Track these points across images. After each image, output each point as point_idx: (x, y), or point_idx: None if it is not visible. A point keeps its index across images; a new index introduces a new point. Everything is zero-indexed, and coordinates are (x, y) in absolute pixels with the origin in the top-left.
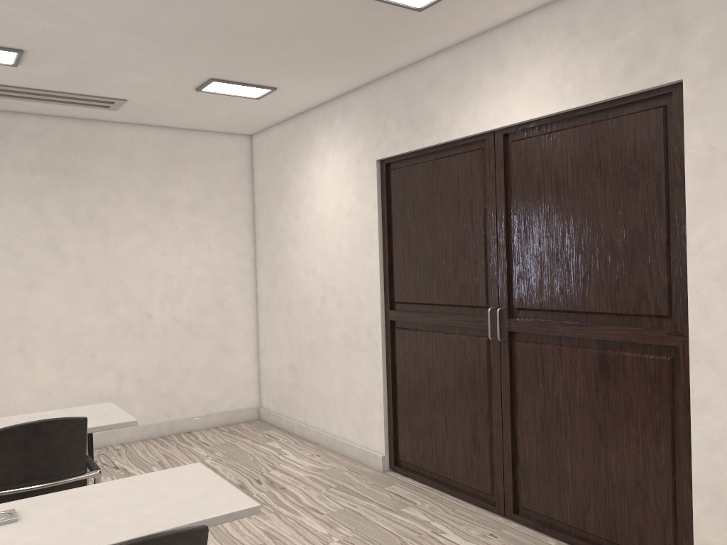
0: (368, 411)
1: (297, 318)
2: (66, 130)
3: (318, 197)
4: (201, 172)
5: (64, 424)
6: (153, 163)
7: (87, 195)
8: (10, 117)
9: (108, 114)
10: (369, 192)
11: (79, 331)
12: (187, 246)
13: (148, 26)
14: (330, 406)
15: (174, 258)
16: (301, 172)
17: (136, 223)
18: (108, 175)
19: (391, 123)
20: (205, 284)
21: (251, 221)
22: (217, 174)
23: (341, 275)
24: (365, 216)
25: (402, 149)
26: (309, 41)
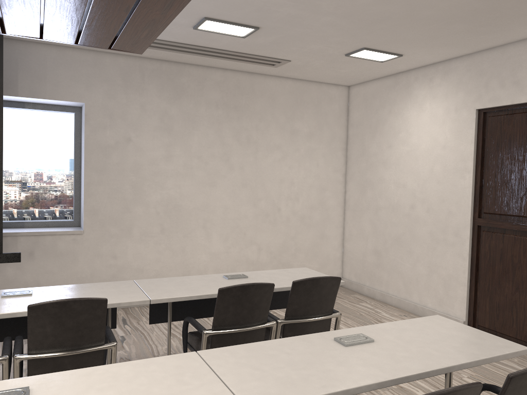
0: (450, 288)
1: (384, 218)
2: (237, 80)
3: (413, 133)
4: (316, 111)
5: (330, 280)
6: (287, 104)
7: (247, 125)
8: (206, 70)
9: (267, 69)
10: (466, 132)
11: (237, 217)
12: (304, 163)
13: (359, 13)
14: (412, 282)
15: (296, 171)
16: (397, 114)
17: (275, 145)
18: (260, 111)
19: (494, 82)
20: (313, 190)
21: (345, 147)
22: (326, 113)
23: (431, 190)
24: (461, 149)
25: (503, 102)
26: (461, 24)
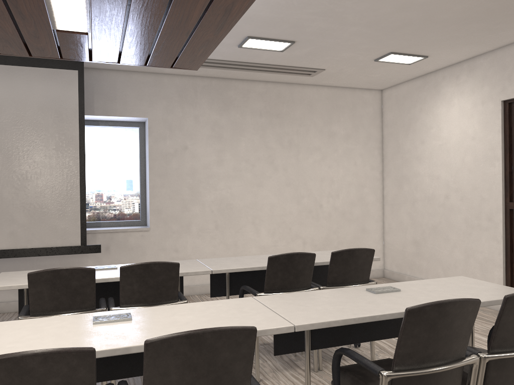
0: (487, 270)
1: (421, 210)
2: (278, 90)
3: (443, 128)
4: (351, 114)
5: (364, 251)
6: (324, 109)
7: (288, 130)
8: (250, 83)
9: (304, 79)
10: (493, 123)
11: (283, 213)
12: (342, 162)
13: (381, 21)
14: (450, 267)
15: (335, 170)
16: (428, 112)
17: (314, 147)
18: (300, 117)
19: None
20: (352, 187)
21: (380, 146)
22: (361, 116)
23: (464, 180)
24: (489, 139)
25: None
26: (478, 23)
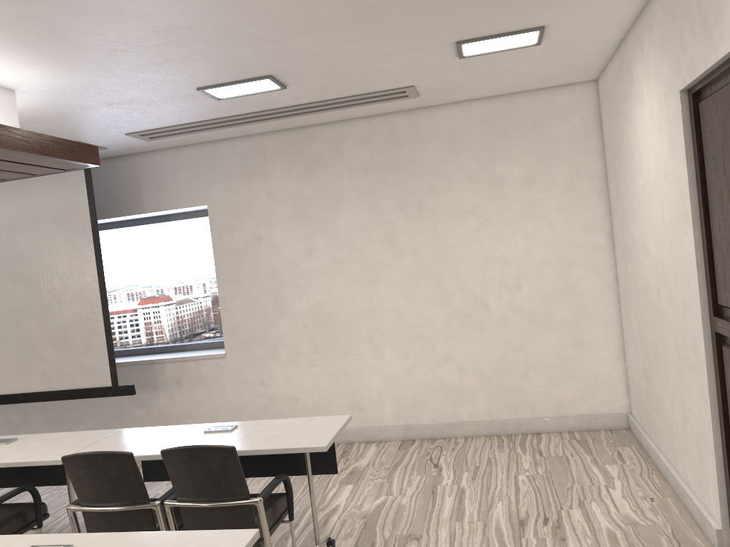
0: (702, 457)
1: (643, 312)
2: (390, 126)
3: (642, 152)
4: (534, 139)
5: (213, 451)
6: (478, 140)
7: (415, 187)
8: (343, 126)
9: (419, 101)
10: (677, 141)
11: (418, 322)
12: (522, 226)
13: (318, 20)
14: (674, 435)
15: (509, 241)
16: (629, 119)
17: (465, 208)
18: (433, 163)
19: (686, 30)
20: (548, 268)
21: (603, 186)
22: (554, 137)
23: (667, 260)
24: (678, 175)
25: (698, 69)
26: None
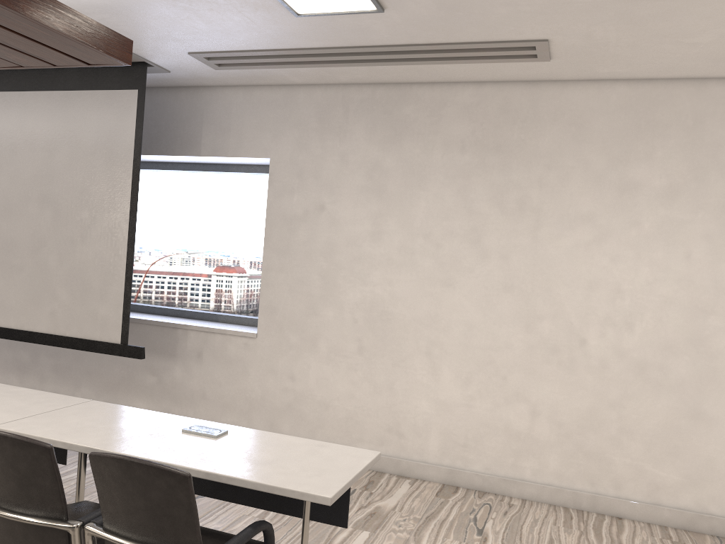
0: None
1: None
2: (504, 98)
3: None
4: (688, 141)
5: (158, 473)
6: (613, 132)
7: (520, 177)
8: (446, 89)
9: (548, 69)
10: None
11: (491, 345)
12: (651, 251)
13: None
14: None
15: (628, 267)
16: None
17: (579, 214)
18: (550, 151)
19: None
20: (674, 310)
21: None
22: (717, 143)
23: None
24: None
25: None
26: None
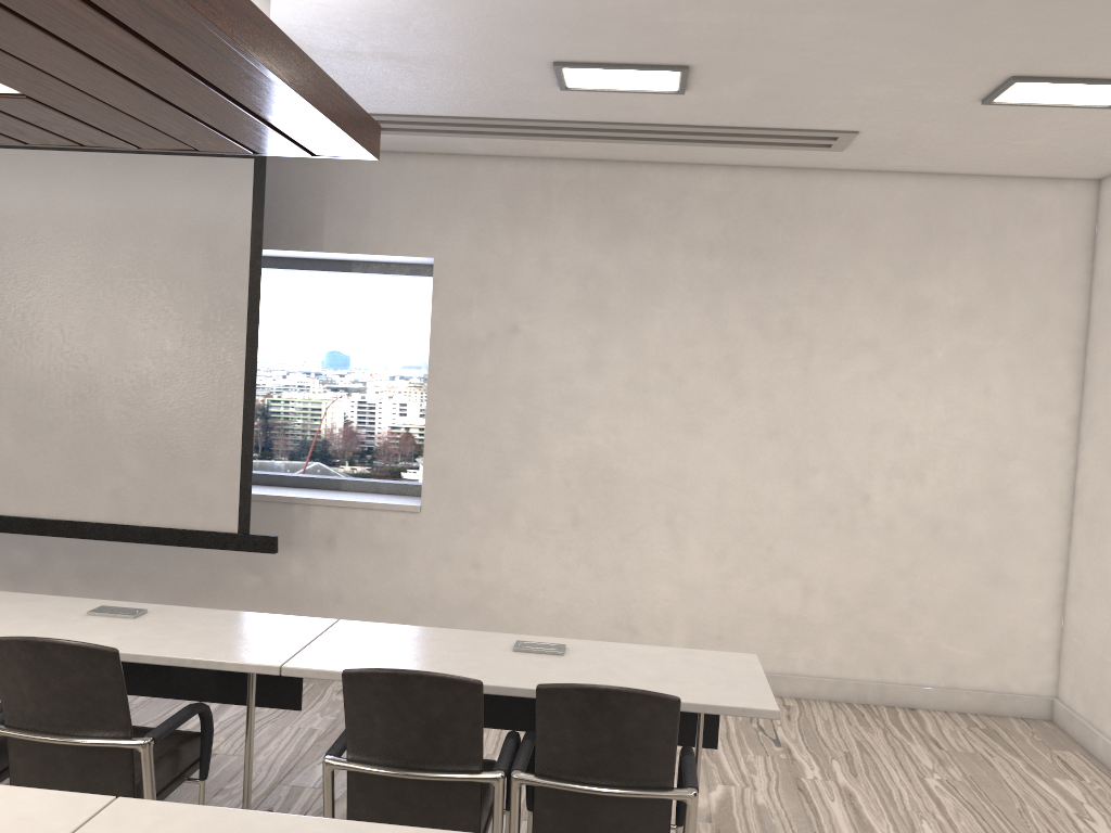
0: None
1: None
2: (765, 189)
3: None
4: (987, 252)
5: (641, 701)
6: (900, 238)
7: (786, 292)
8: (687, 172)
9: (830, 158)
10: None
11: (752, 507)
12: (944, 385)
13: None
14: None
15: (919, 404)
16: None
17: (860, 339)
18: (823, 259)
19: None
20: (971, 456)
21: (1079, 345)
22: (1019, 255)
23: None
24: None
25: None
26: None
